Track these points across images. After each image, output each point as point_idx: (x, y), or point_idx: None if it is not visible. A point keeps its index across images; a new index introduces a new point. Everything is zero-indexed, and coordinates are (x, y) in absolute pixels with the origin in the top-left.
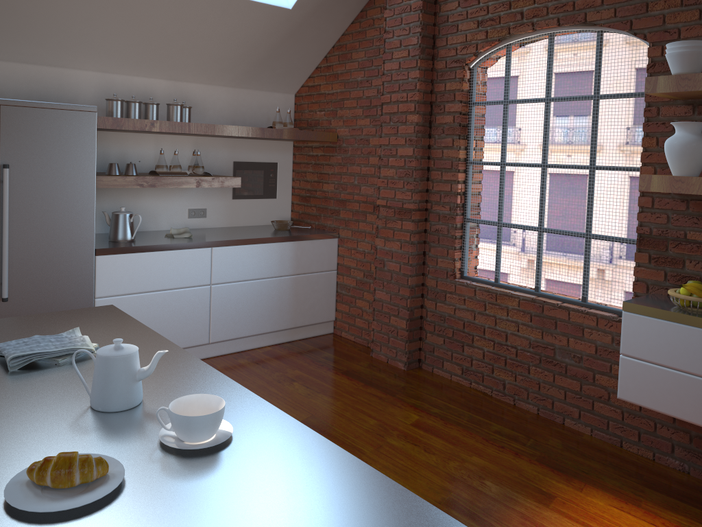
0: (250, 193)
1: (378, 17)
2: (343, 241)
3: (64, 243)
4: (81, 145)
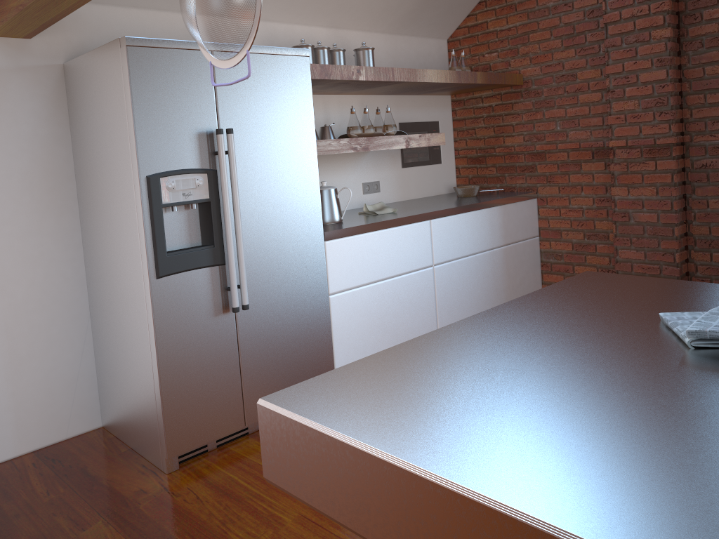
0: (417, 159)
1: None
2: (545, 200)
3: (293, 228)
4: (297, 100)
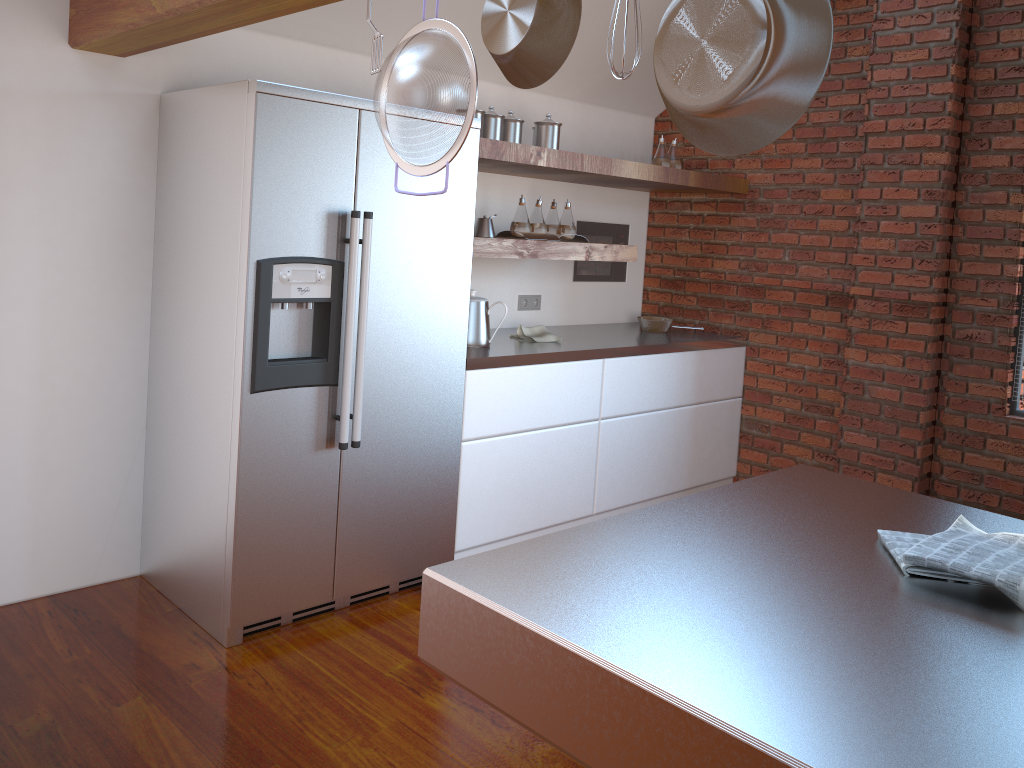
0: (594, 272)
1: None
2: (756, 351)
3: (429, 349)
4: (457, 183)
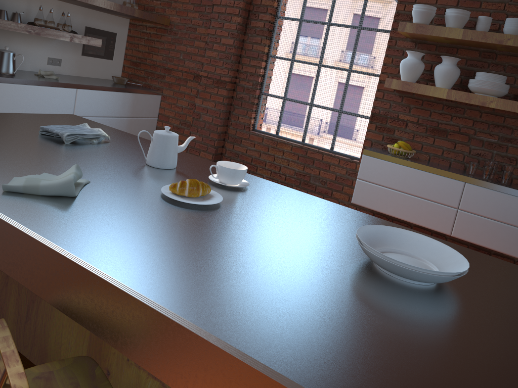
0: (95, 53)
1: None
2: (165, 98)
3: None
4: None
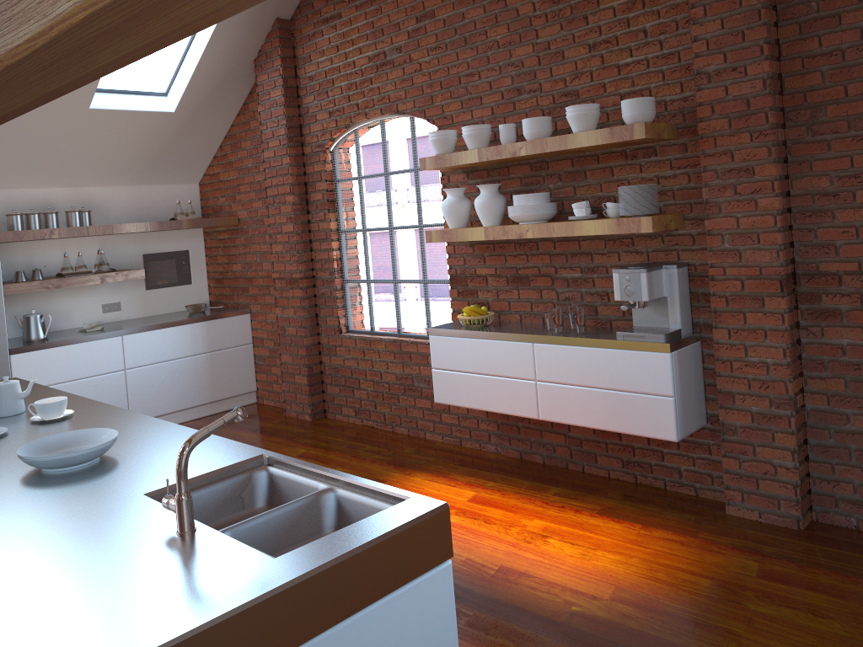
0: (164, 282)
1: (257, 109)
2: (254, 315)
3: None
4: None
